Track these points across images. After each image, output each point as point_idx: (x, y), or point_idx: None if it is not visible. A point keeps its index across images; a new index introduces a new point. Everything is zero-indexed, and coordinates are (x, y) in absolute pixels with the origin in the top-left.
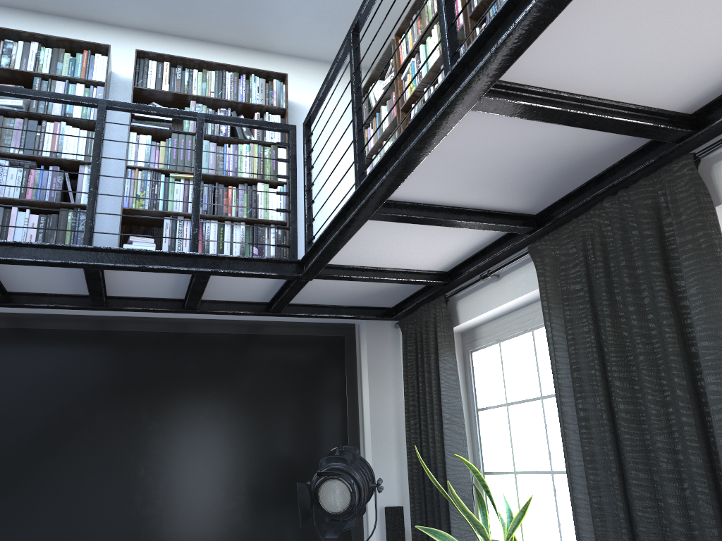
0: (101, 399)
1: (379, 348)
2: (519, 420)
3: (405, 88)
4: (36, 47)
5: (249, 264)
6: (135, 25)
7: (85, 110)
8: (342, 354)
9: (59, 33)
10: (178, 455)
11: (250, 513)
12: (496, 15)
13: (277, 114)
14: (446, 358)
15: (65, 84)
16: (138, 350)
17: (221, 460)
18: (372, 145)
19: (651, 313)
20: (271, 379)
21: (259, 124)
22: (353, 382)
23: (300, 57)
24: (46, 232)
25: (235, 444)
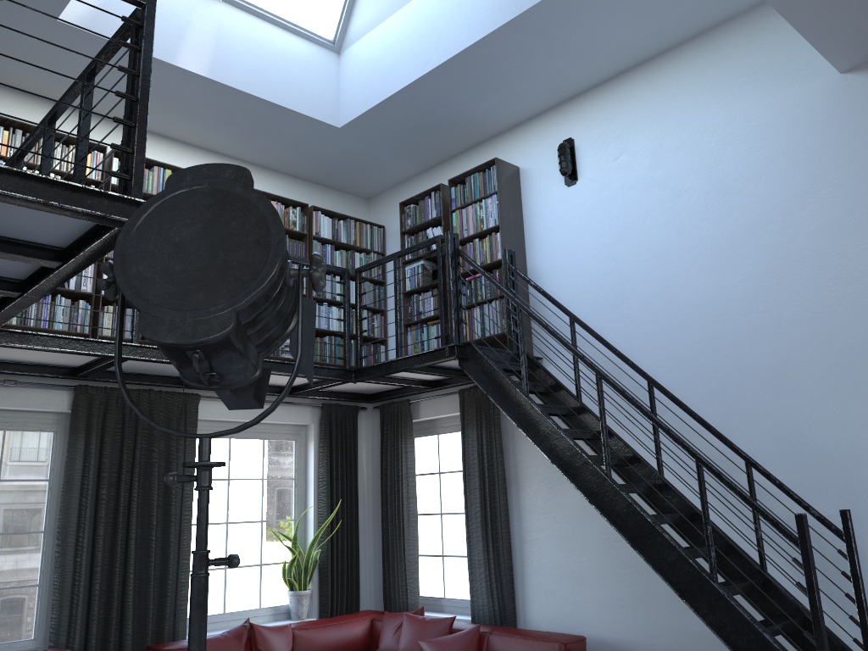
0: None
1: None
2: None
3: None
4: None
5: None
6: None
7: None
8: None
9: None
10: None
11: None
12: (290, 363)
13: None
14: None
15: None
16: None
17: None
18: None
19: (160, 453)
20: None
21: None
22: None
23: None
24: None
25: None
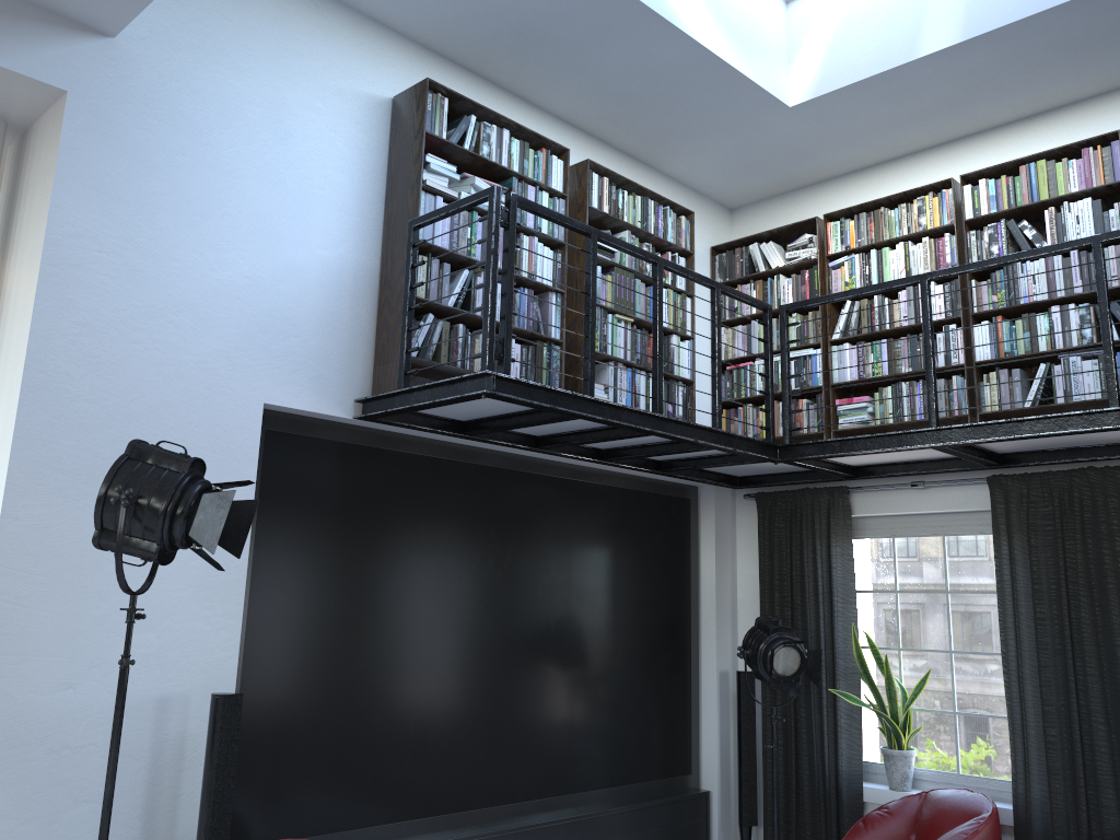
0: (521, 546)
1: (722, 515)
2: (909, 606)
3: (831, 276)
4: (508, 137)
5: (748, 444)
6: (557, 111)
7: (551, 226)
8: (688, 517)
9: (490, 105)
10: (578, 610)
11: (626, 672)
12: None
13: (678, 254)
14: (845, 545)
15: (536, 191)
16: (547, 496)
17: (606, 617)
18: (754, 308)
19: (1119, 557)
20: (641, 538)
21: (751, 300)
22: (695, 546)
23: (675, 179)
24: (526, 366)
25: (616, 602)
